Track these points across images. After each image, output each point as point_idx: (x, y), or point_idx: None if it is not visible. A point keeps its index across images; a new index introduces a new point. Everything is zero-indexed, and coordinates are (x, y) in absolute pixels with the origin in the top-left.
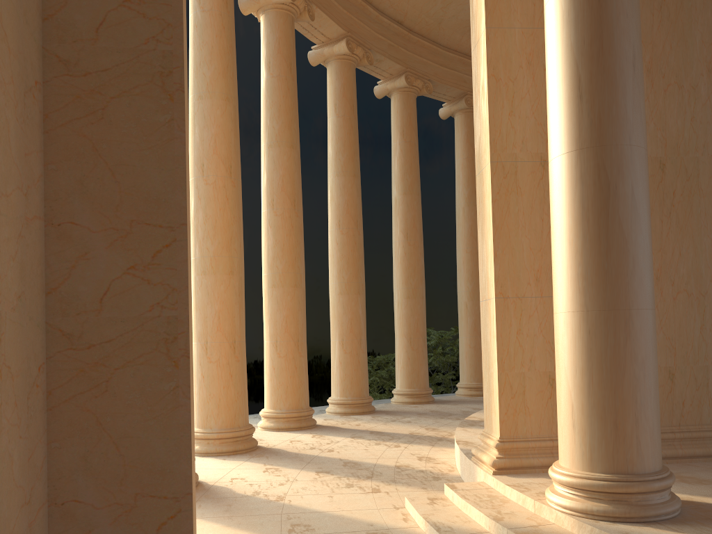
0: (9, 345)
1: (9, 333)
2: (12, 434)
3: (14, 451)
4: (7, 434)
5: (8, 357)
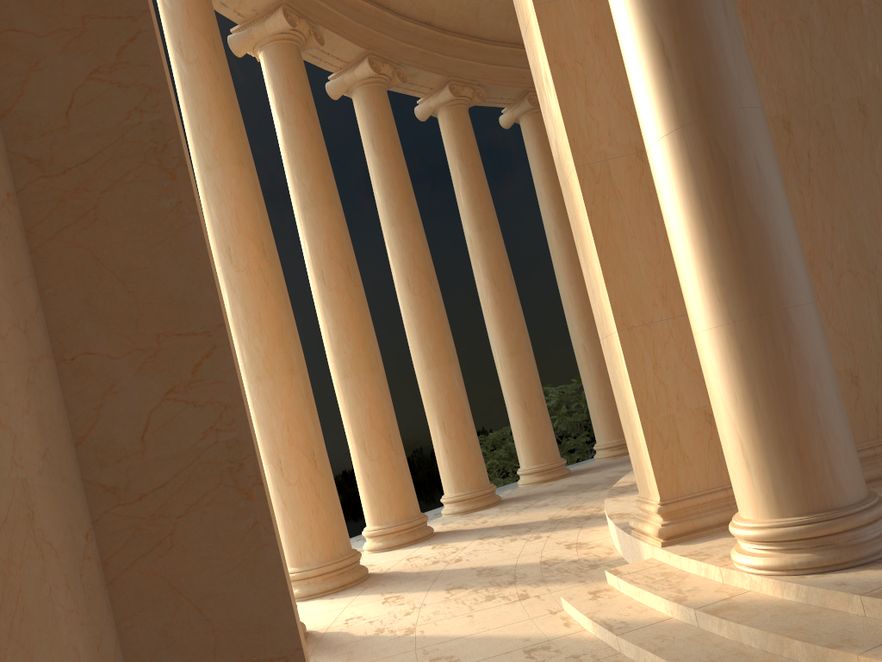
0: (44, 517)
1: (41, 502)
2: (72, 623)
3: (78, 643)
4: (66, 624)
5: (47, 531)
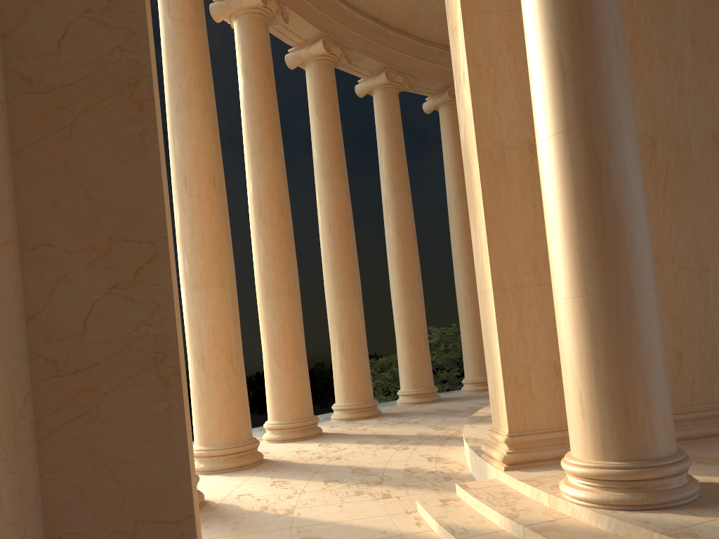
0: None
1: None
2: None
3: (2, 487)
4: None
5: None
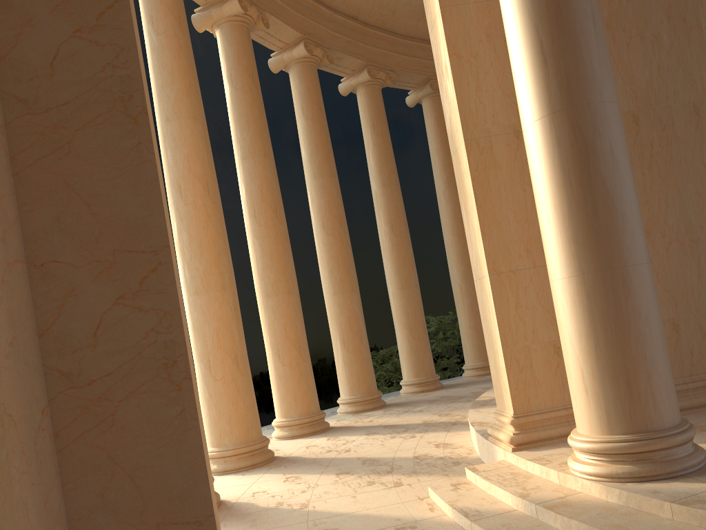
0: (7, 393)
1: (5, 381)
2: (24, 482)
3: (28, 499)
4: (19, 483)
5: (8, 405)
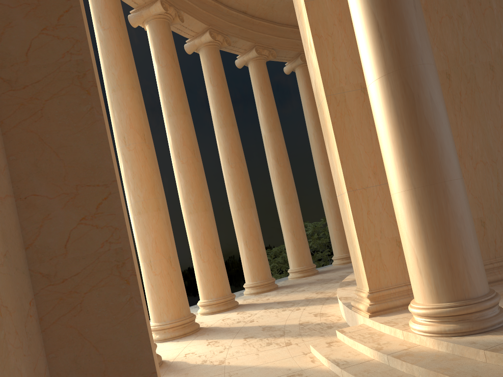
0: (3, 291)
1: (2, 282)
2: (18, 355)
3: (21, 366)
4: (14, 355)
5: (4, 300)
